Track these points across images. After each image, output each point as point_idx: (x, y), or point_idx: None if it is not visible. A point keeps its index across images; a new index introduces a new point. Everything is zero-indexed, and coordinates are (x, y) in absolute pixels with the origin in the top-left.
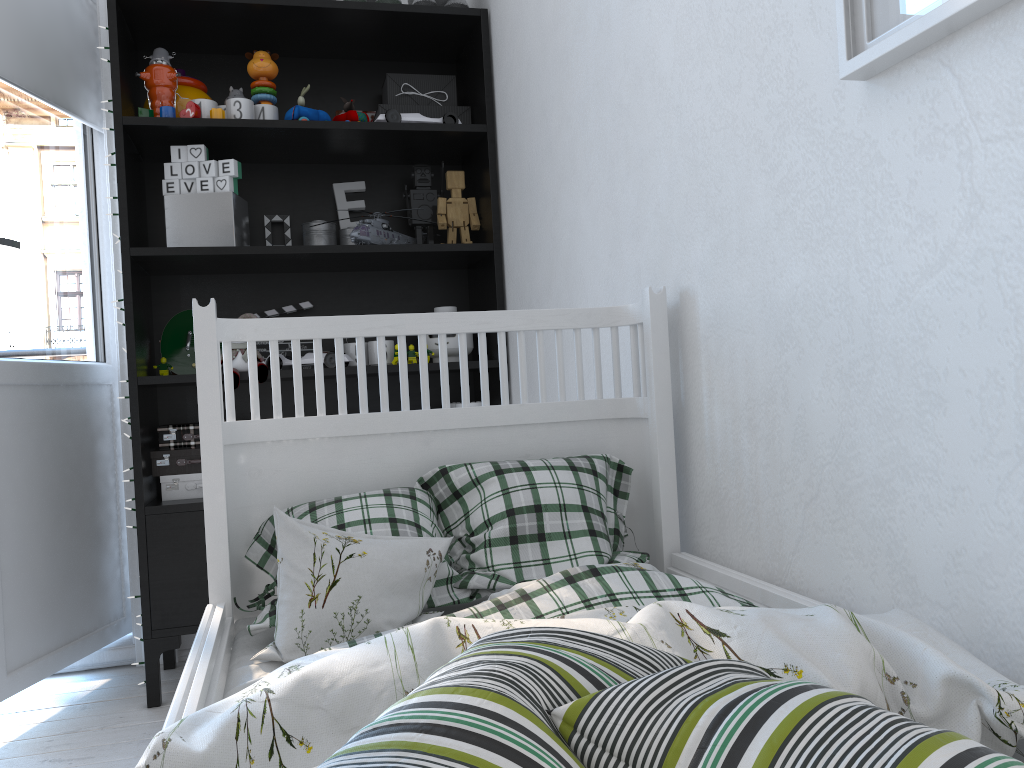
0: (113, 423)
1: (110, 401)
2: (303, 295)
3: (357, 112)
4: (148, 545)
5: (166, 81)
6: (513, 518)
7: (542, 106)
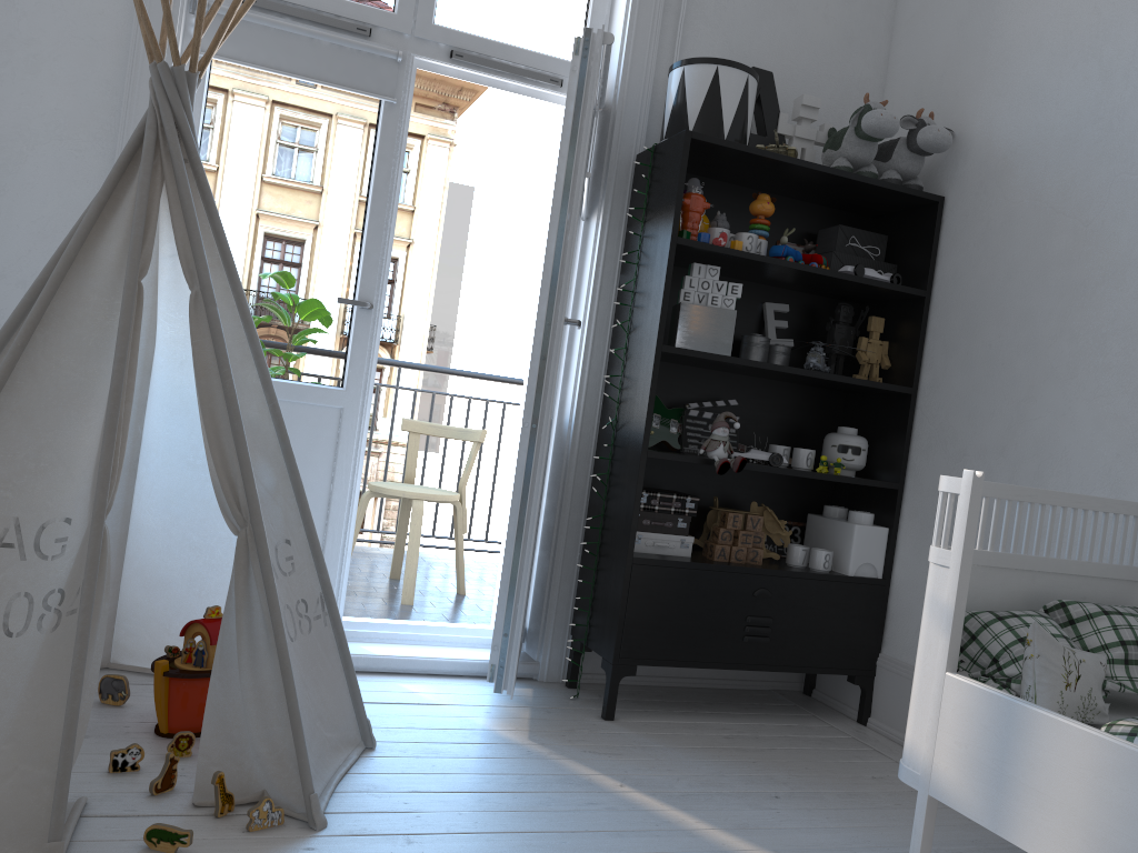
0: (545, 469)
1: (546, 450)
2: (723, 391)
3: (821, 256)
4: (630, 588)
5: (701, 209)
6: (1125, 647)
7: (1028, 309)
